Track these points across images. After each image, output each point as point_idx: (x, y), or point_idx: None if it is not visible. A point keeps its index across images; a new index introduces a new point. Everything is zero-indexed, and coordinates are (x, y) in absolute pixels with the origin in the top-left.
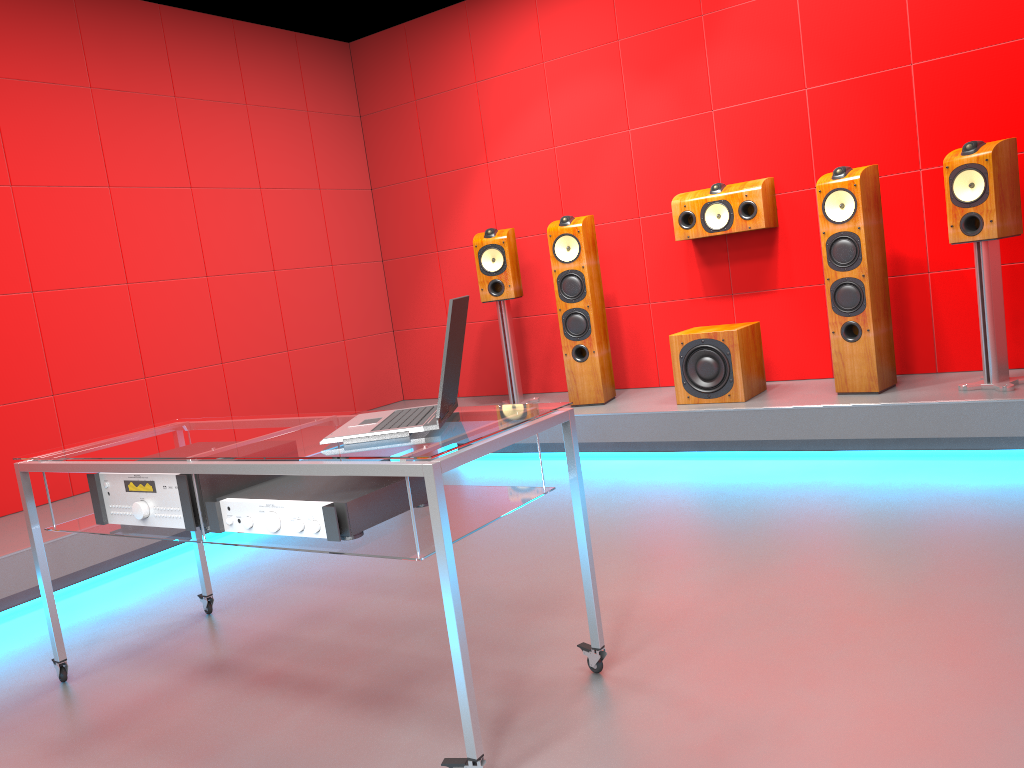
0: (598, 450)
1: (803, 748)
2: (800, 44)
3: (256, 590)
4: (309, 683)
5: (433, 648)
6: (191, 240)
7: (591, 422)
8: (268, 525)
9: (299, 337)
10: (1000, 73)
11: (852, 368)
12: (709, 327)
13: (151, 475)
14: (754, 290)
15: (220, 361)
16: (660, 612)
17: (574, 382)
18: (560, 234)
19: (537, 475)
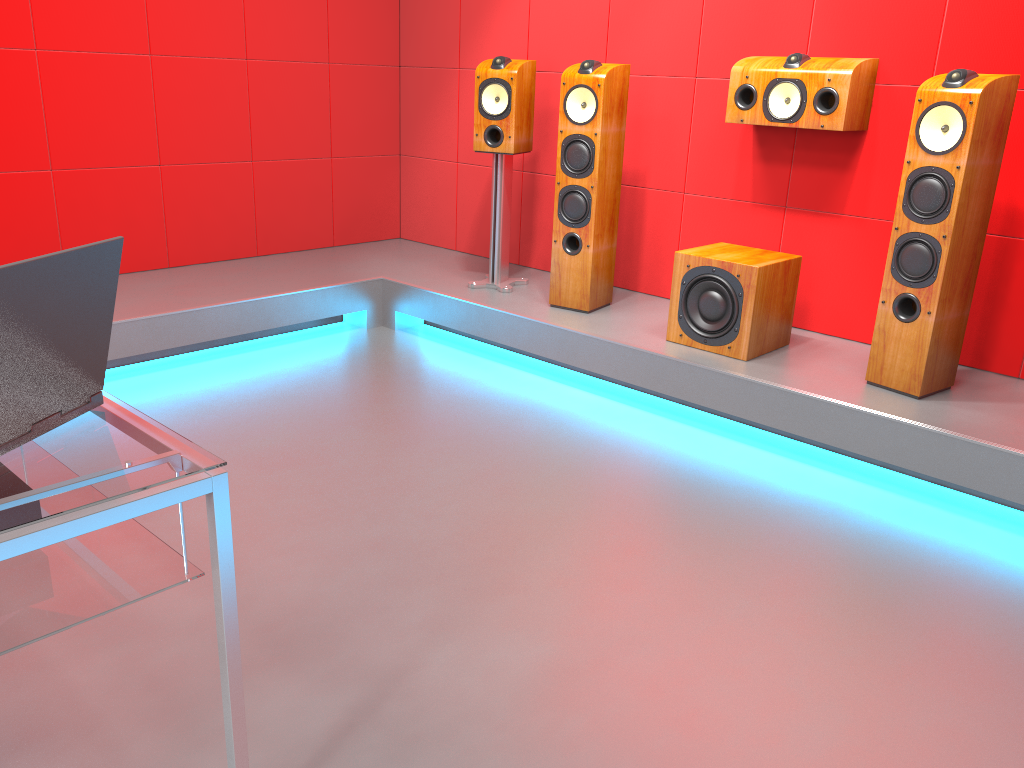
0: (569, 366)
1: None
2: None
3: None
4: None
5: (105, 685)
6: (133, 5)
7: (558, 336)
8: None
9: (270, 147)
10: None
11: (894, 356)
12: (735, 249)
13: None
14: (814, 209)
15: (158, 162)
16: (416, 717)
17: (559, 277)
18: (576, 84)
19: (475, 388)
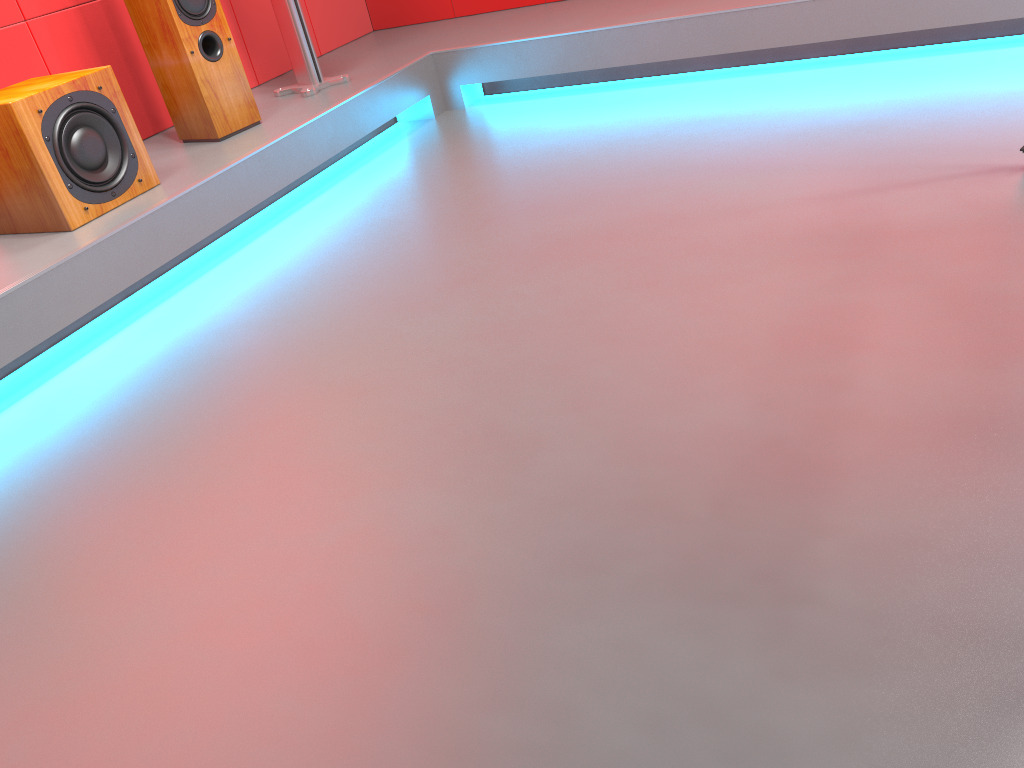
0: None
1: None
2: None
3: (868, 640)
4: None
5: None
6: None
7: None
8: None
9: None
10: None
11: (228, 98)
12: None
13: None
14: None
15: None
16: (853, 178)
17: None
18: None
19: (67, 441)
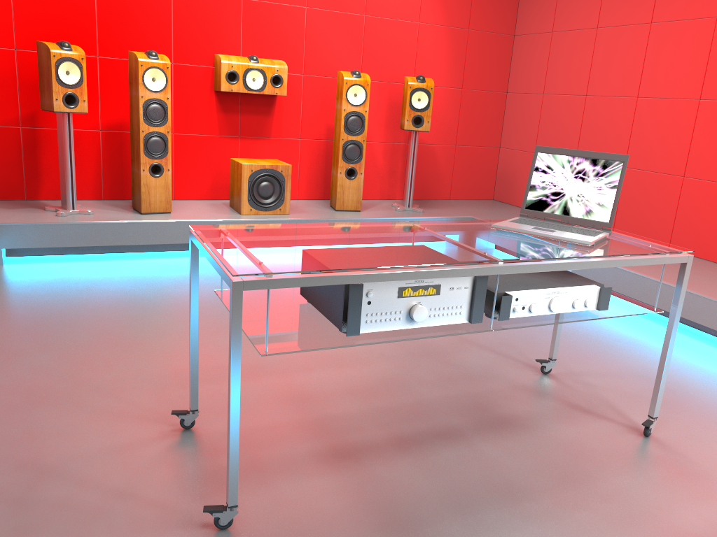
0: (167, 250)
1: (668, 375)
2: None
3: (172, 399)
4: (437, 433)
5: (443, 390)
6: None
7: (186, 227)
8: (555, 307)
9: None
10: (403, 37)
11: (348, 195)
12: (250, 160)
13: (439, 279)
14: (255, 136)
15: None
16: (491, 340)
17: (148, 194)
18: (151, 66)
19: (164, 272)
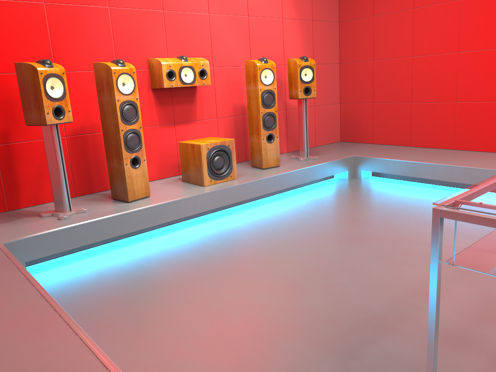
0: (153, 228)
1: None
2: None
3: None
4: None
5: None
6: None
7: (173, 206)
8: None
9: None
10: (274, 30)
11: (270, 155)
12: (196, 140)
13: None
14: (185, 121)
15: None
16: None
17: (132, 184)
18: (121, 72)
19: (177, 248)
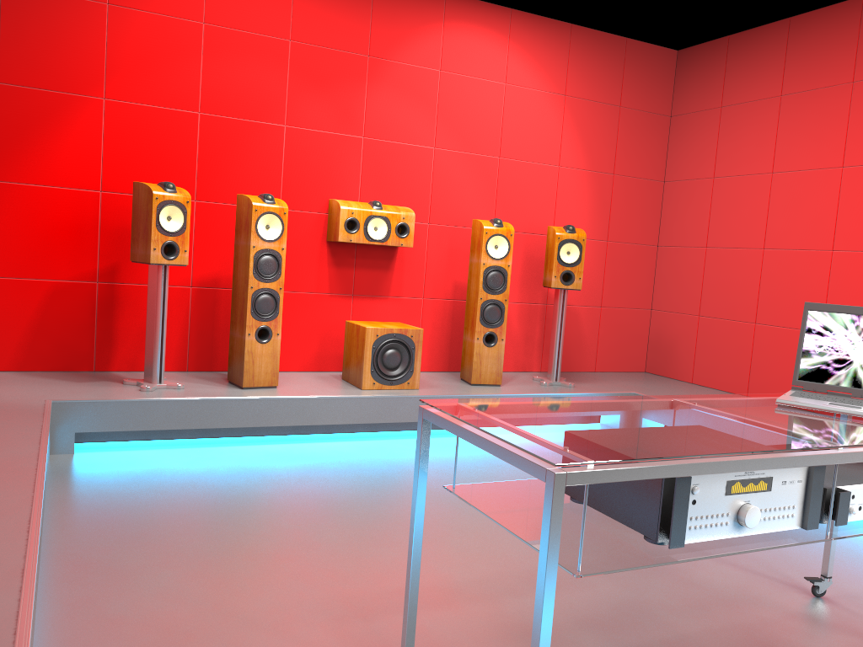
0: (270, 434)
1: None
2: (436, 113)
3: (359, 636)
4: None
5: (702, 620)
6: None
7: (299, 405)
8: None
9: None
10: (541, 182)
11: (486, 366)
12: (370, 322)
13: (770, 470)
14: (371, 294)
15: None
16: None
17: (252, 363)
18: (266, 211)
19: (278, 462)
